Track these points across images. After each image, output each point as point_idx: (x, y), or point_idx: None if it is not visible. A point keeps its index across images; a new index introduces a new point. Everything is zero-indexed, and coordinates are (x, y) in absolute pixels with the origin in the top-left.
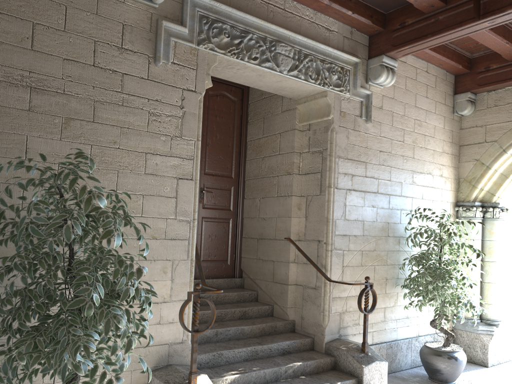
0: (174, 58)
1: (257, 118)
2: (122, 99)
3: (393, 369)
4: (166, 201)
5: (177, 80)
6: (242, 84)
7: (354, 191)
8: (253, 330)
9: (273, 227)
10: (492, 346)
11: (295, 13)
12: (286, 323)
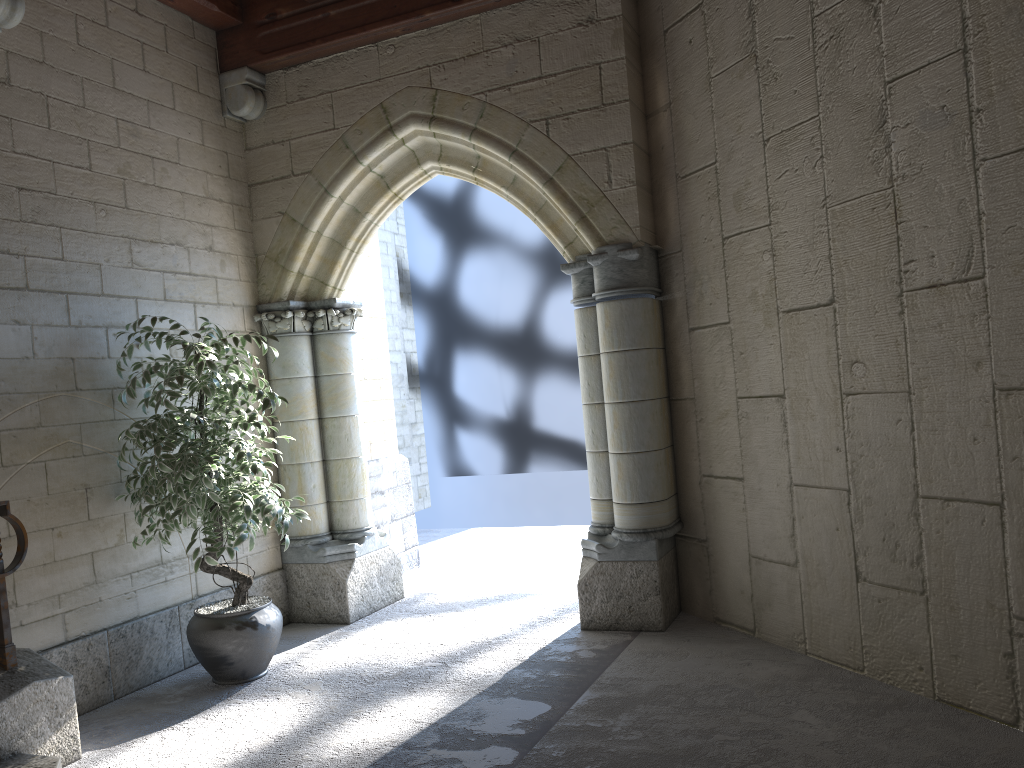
0: None
1: None
2: None
3: (136, 682)
4: None
5: None
6: None
7: None
8: None
9: None
10: (354, 581)
11: None
12: None
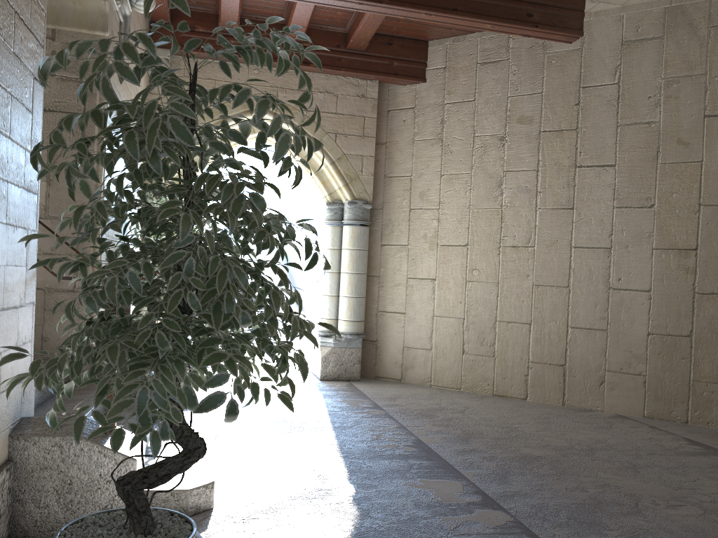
0: None
1: None
2: None
3: None
4: (26, 117)
5: None
6: None
7: None
8: None
9: None
10: None
11: None
12: None
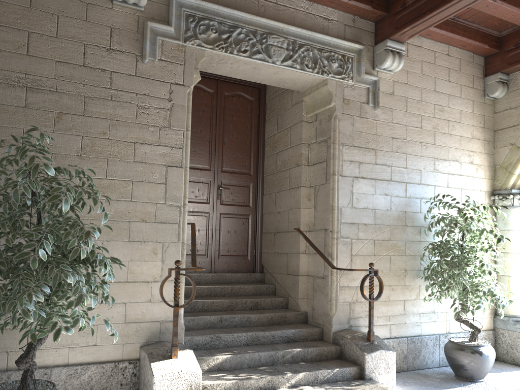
0: (162, 55)
1: (272, 115)
2: (111, 94)
3: (416, 366)
4: (156, 187)
5: (165, 75)
6: (259, 84)
7: (363, 179)
8: (261, 319)
9: (286, 220)
10: None
11: (288, 6)
12: (297, 314)
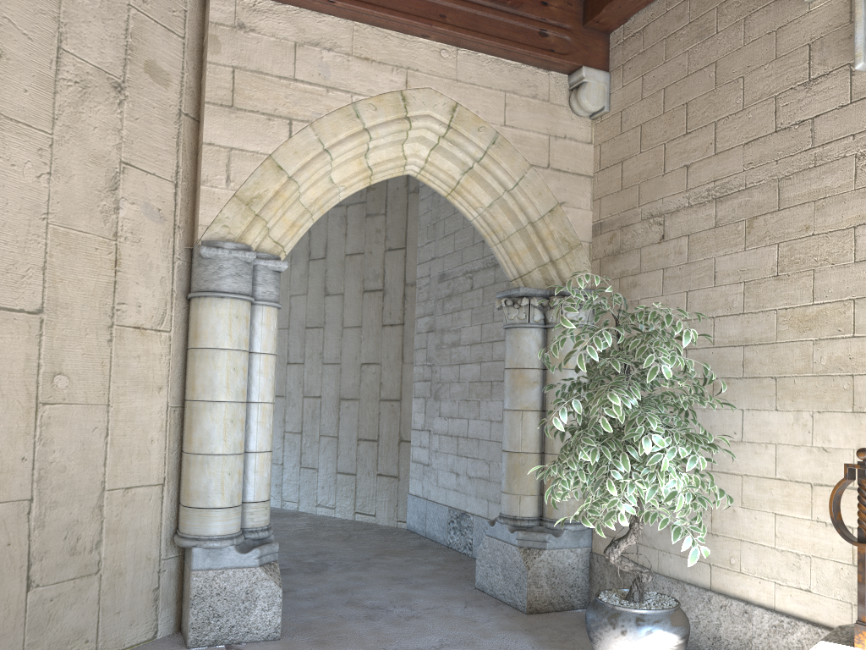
0: None
1: None
2: (813, 157)
3: None
4: None
5: None
6: None
7: None
8: None
9: None
10: None
11: None
12: None
